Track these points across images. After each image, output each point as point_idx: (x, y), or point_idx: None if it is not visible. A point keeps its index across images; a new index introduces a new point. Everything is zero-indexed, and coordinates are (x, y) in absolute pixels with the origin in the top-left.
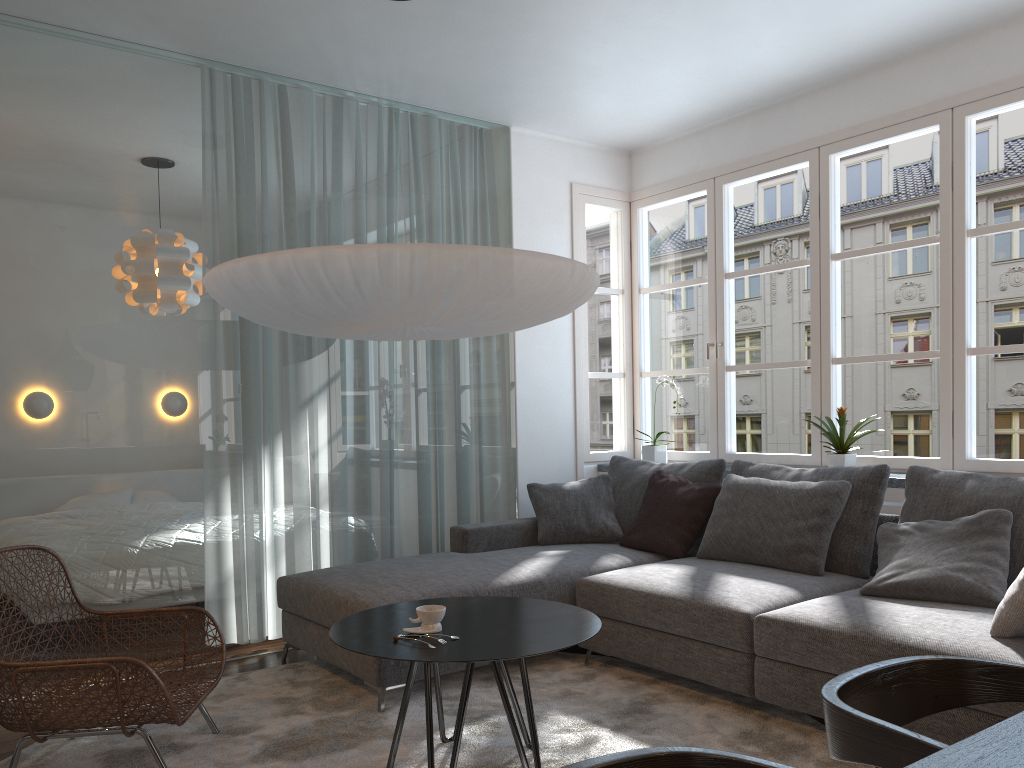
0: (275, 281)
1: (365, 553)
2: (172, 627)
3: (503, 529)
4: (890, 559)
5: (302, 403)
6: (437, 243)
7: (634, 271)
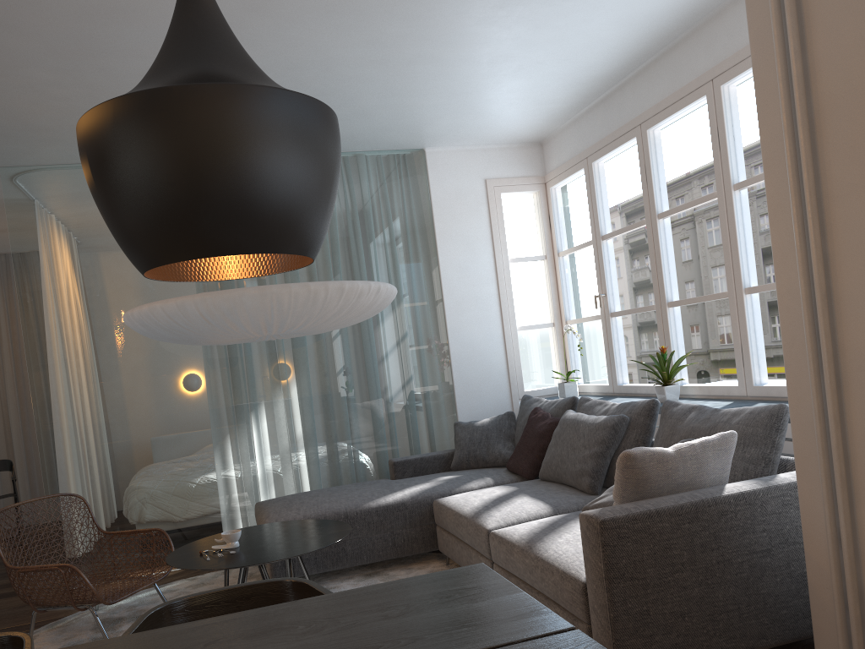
0: (140, 325)
1: (332, 481)
2: (195, 537)
3: (426, 459)
4: None
5: (273, 380)
6: (369, 249)
7: (553, 239)
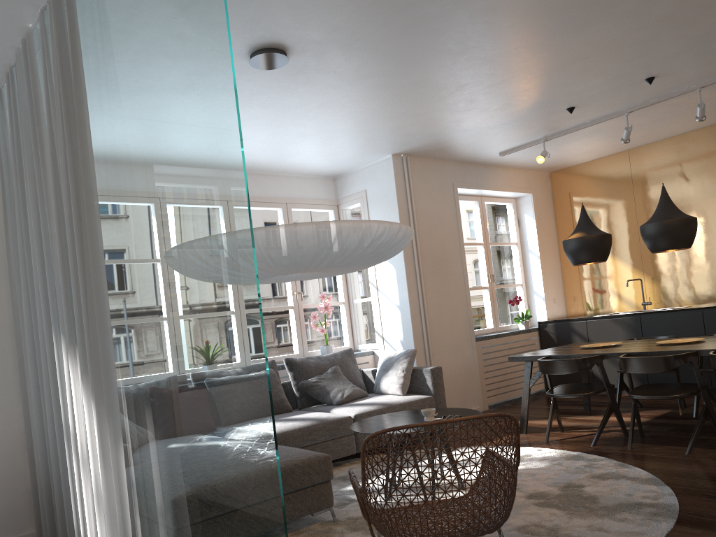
0: (399, 239)
1: None
2: None
3: None
4: (327, 391)
5: None
6: None
7: None
